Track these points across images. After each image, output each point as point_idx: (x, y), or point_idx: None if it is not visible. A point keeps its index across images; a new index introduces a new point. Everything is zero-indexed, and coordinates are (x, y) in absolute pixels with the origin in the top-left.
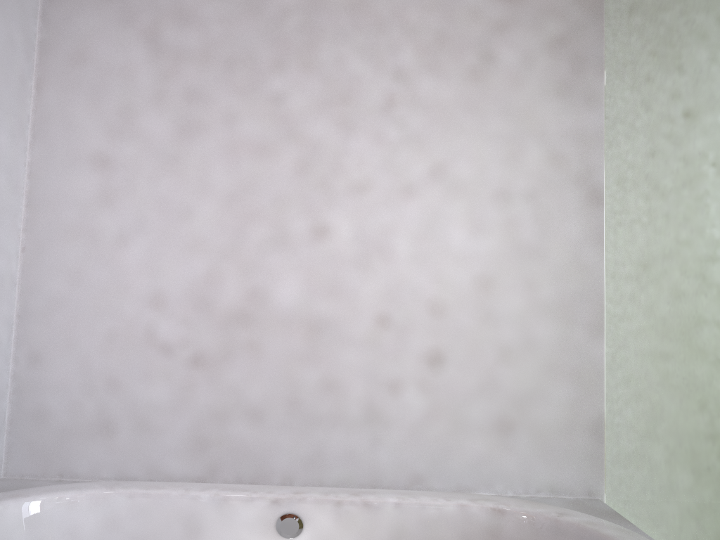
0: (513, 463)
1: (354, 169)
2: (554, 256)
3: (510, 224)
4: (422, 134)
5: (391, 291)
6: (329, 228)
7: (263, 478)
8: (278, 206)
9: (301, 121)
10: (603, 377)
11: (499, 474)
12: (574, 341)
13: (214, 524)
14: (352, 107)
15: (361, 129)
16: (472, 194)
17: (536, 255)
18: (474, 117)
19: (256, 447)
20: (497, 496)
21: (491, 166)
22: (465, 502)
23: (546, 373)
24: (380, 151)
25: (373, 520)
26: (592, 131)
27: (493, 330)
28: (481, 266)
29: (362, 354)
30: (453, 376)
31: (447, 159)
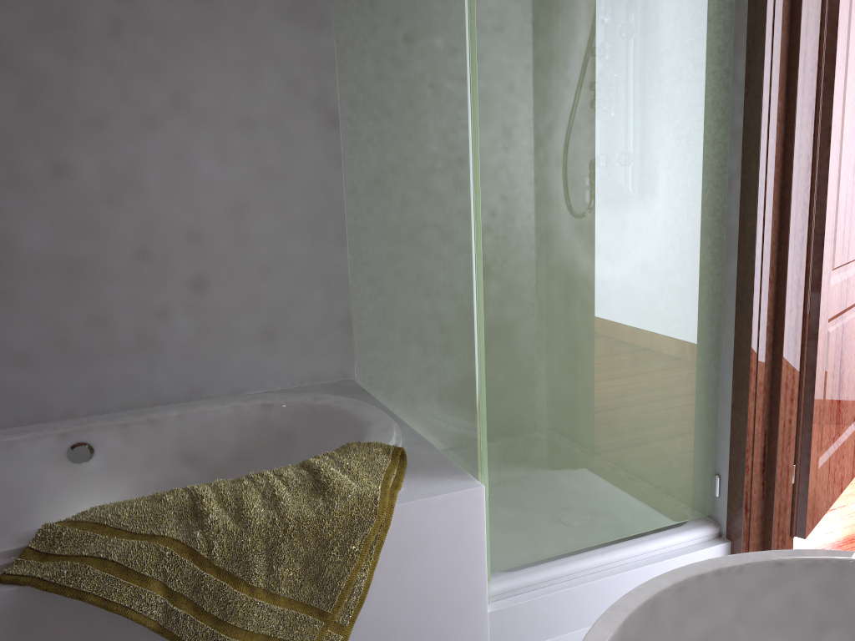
0: (279, 363)
1: (88, 101)
2: (299, 178)
3: (256, 151)
4: (157, 61)
5: (147, 225)
6: (70, 166)
7: (43, 416)
8: (7, 145)
9: (16, 48)
10: (349, 280)
11: (268, 374)
12: (322, 253)
13: (4, 466)
14: (74, 31)
15: (89, 57)
16: (217, 123)
17: (283, 179)
18: (210, 42)
19: (31, 389)
20: (266, 393)
21: (232, 94)
22: (239, 403)
23: (301, 284)
24: (114, 81)
25: (159, 433)
26: (325, 56)
27: (251, 252)
28: (233, 193)
29: (126, 288)
30: (218, 297)
31: (187, 87)
